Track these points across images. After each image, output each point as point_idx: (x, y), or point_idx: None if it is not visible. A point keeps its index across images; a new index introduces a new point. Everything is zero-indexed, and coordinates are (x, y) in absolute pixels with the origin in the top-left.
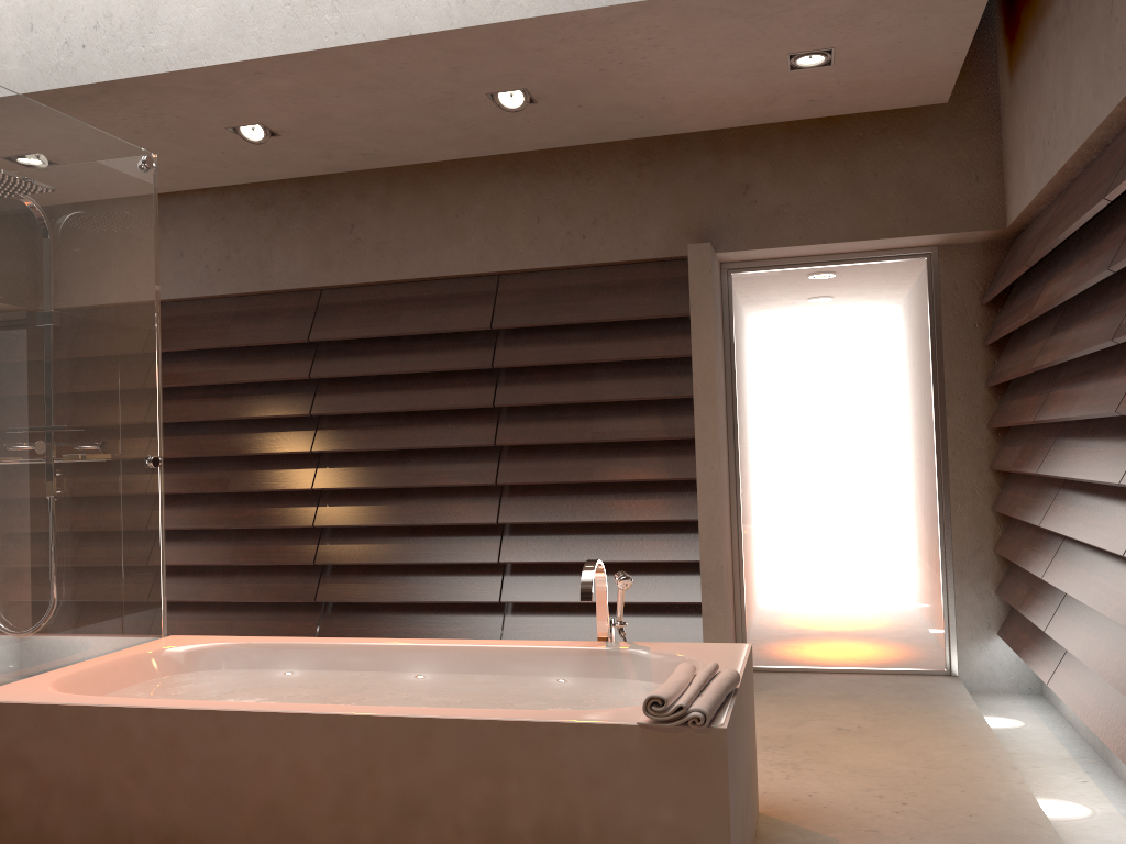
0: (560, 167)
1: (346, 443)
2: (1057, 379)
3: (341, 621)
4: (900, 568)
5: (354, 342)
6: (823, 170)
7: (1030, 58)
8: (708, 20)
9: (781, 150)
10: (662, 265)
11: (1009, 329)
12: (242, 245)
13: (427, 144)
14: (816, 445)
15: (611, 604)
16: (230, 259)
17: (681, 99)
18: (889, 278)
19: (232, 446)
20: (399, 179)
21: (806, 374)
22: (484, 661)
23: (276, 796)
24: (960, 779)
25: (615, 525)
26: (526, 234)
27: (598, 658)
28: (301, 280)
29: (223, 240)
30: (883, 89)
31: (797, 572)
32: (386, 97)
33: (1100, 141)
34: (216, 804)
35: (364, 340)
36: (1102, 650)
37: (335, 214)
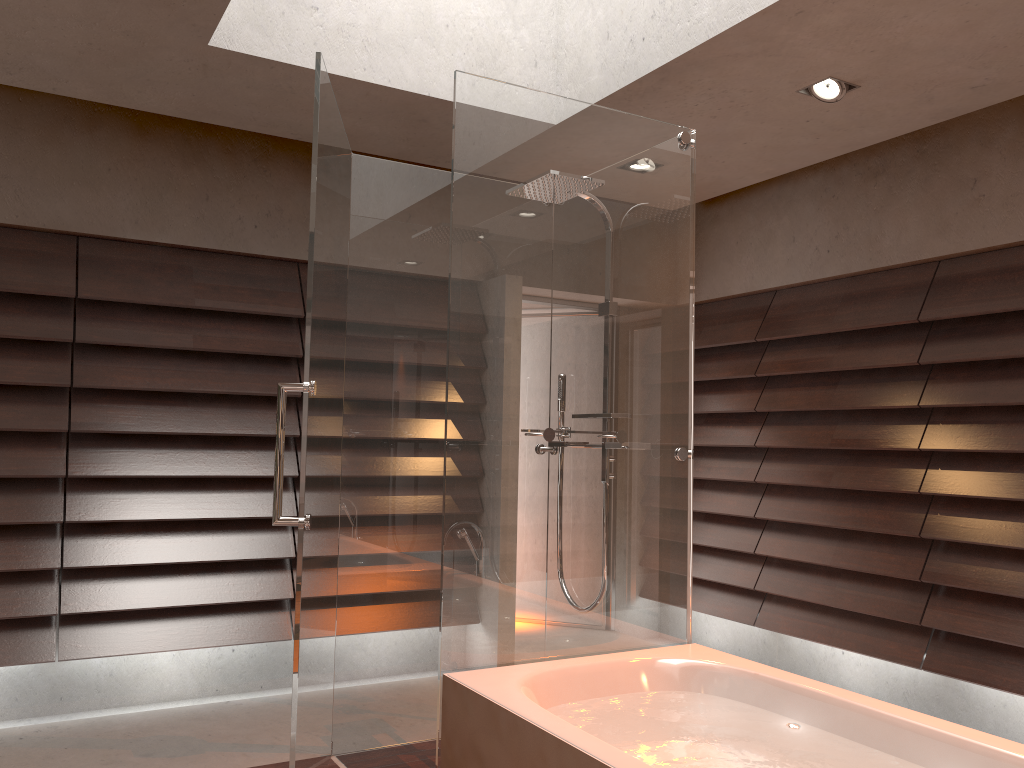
0: None
1: (961, 441)
2: None
3: (952, 655)
4: None
5: (975, 320)
6: None
7: None
8: None
9: None
10: None
11: None
12: (851, 221)
13: None
14: None
15: None
16: (839, 238)
17: None
18: None
19: (835, 438)
20: None
21: None
22: None
23: None
24: None
25: None
26: None
27: None
28: (913, 252)
29: (832, 218)
30: None
31: None
32: None
33: None
34: None
35: (988, 316)
36: None
37: (954, 171)
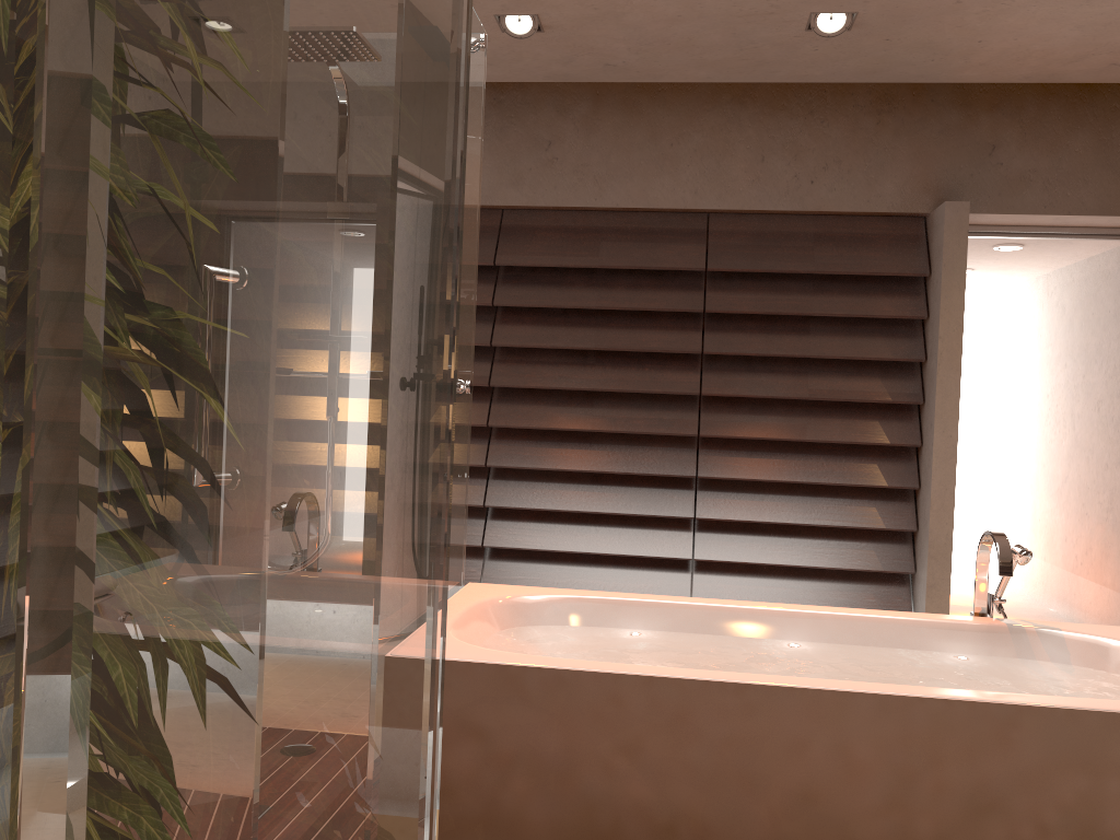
0: (792, 104)
1: (530, 379)
2: None
3: (508, 569)
4: (1092, 550)
5: (541, 270)
6: (1075, 139)
7: None
8: None
9: (1033, 112)
10: (889, 220)
11: None
12: None
13: (684, 62)
14: (1019, 420)
15: (808, 569)
16: None
17: (993, 45)
18: (1110, 257)
19: None
20: (608, 98)
21: (1016, 347)
22: (866, 631)
23: (812, 783)
24: None
25: (819, 488)
26: (747, 172)
27: (1000, 636)
28: (485, 197)
29: None
30: None
31: None
32: (705, 2)
33: None
34: (732, 789)
35: (552, 269)
36: None
37: (531, 128)
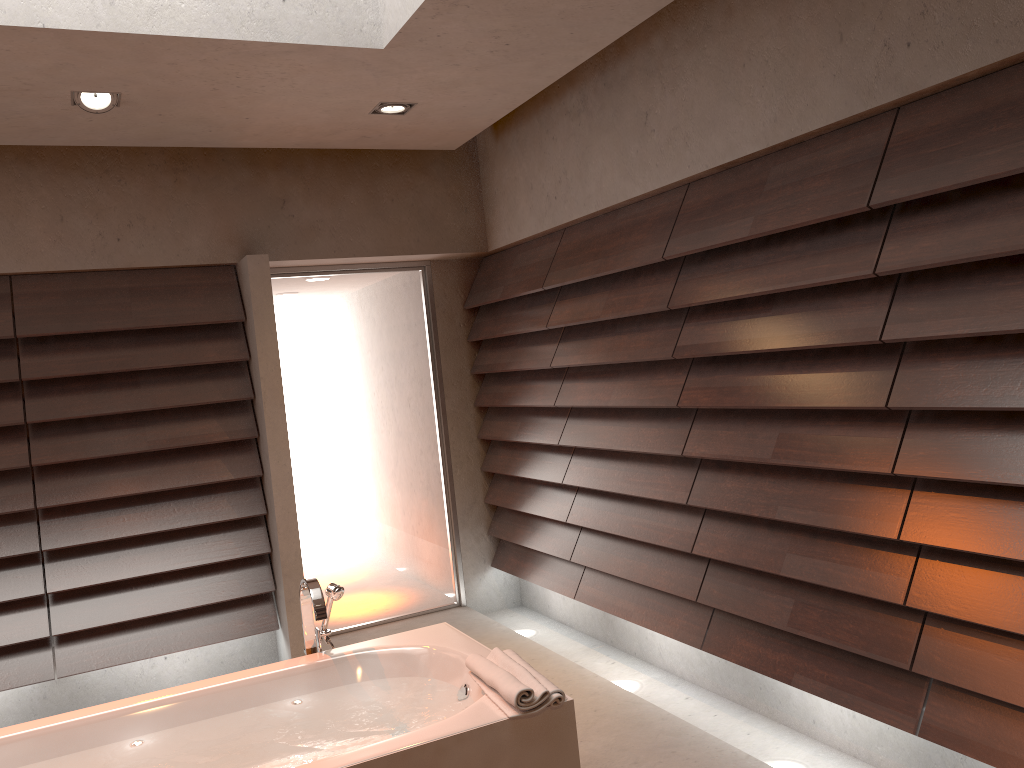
0: (85, 164)
1: None
2: (567, 373)
3: None
4: (418, 527)
5: None
6: (350, 193)
7: (528, 129)
8: (346, 68)
9: (312, 170)
10: (202, 270)
11: (514, 333)
12: None
13: None
14: (346, 432)
15: (177, 611)
16: None
17: (261, 121)
18: (394, 286)
19: None
20: None
21: (333, 369)
22: (208, 704)
23: None
24: (559, 686)
25: (175, 532)
26: (47, 233)
27: (328, 670)
28: None
29: None
30: (422, 135)
31: (338, 545)
32: None
33: (616, 207)
34: None
35: None
36: (646, 568)
37: None
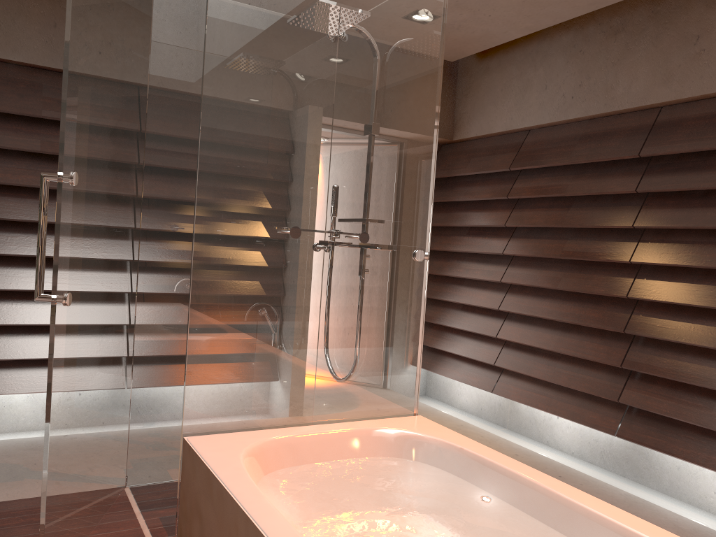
0: None
1: (664, 257)
2: None
3: (640, 427)
4: None
5: (686, 157)
6: None
7: None
8: None
9: None
10: None
11: None
12: (592, 72)
13: None
14: None
15: None
16: (581, 87)
17: None
18: None
19: (565, 251)
20: None
21: None
22: None
23: None
24: None
25: None
26: None
27: None
28: (641, 99)
29: (578, 70)
30: None
31: None
32: None
33: None
34: None
35: (697, 154)
36: None
37: (681, 28)
